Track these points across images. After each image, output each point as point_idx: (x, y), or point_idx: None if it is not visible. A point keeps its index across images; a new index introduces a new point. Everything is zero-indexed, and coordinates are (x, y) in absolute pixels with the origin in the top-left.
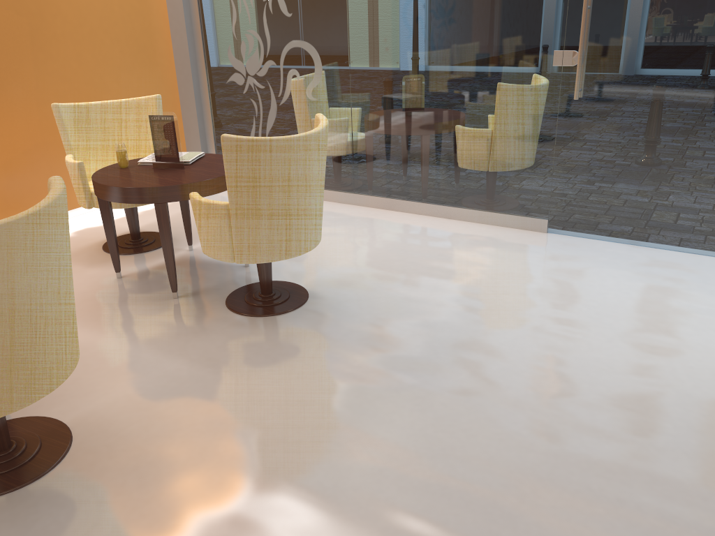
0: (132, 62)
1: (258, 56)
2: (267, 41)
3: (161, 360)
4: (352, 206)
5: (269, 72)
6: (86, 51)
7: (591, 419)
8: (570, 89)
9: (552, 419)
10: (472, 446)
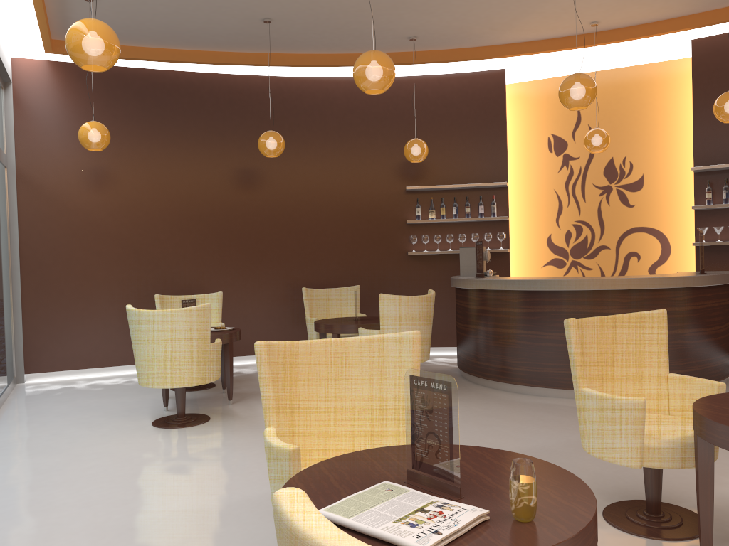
0: None
1: None
2: None
3: None
4: None
5: None
6: None
7: None
8: None
9: None
10: None
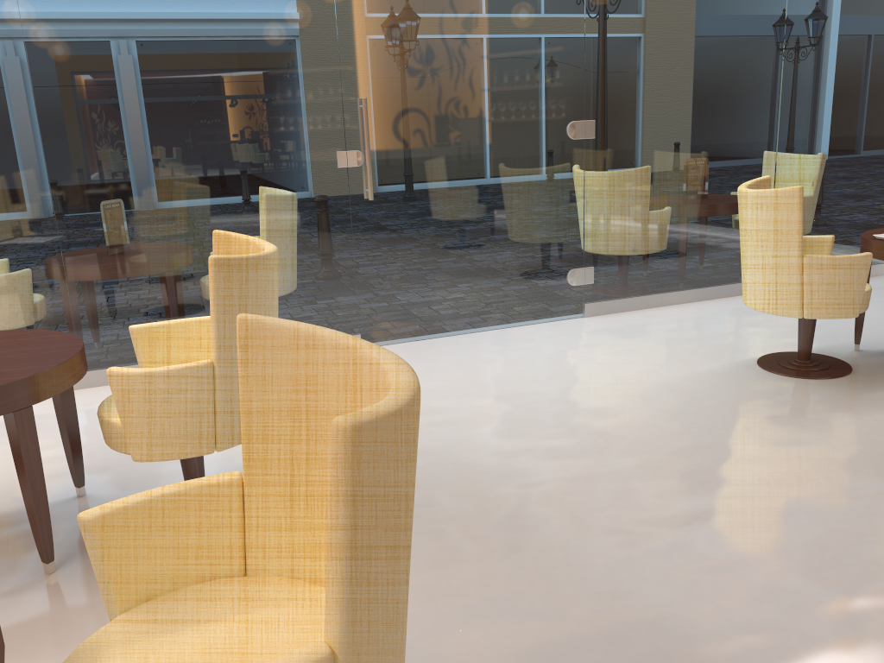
0: None
1: None
2: None
3: None
4: (86, 390)
5: None
6: None
7: (658, 448)
8: (360, 190)
9: (642, 461)
10: (640, 504)
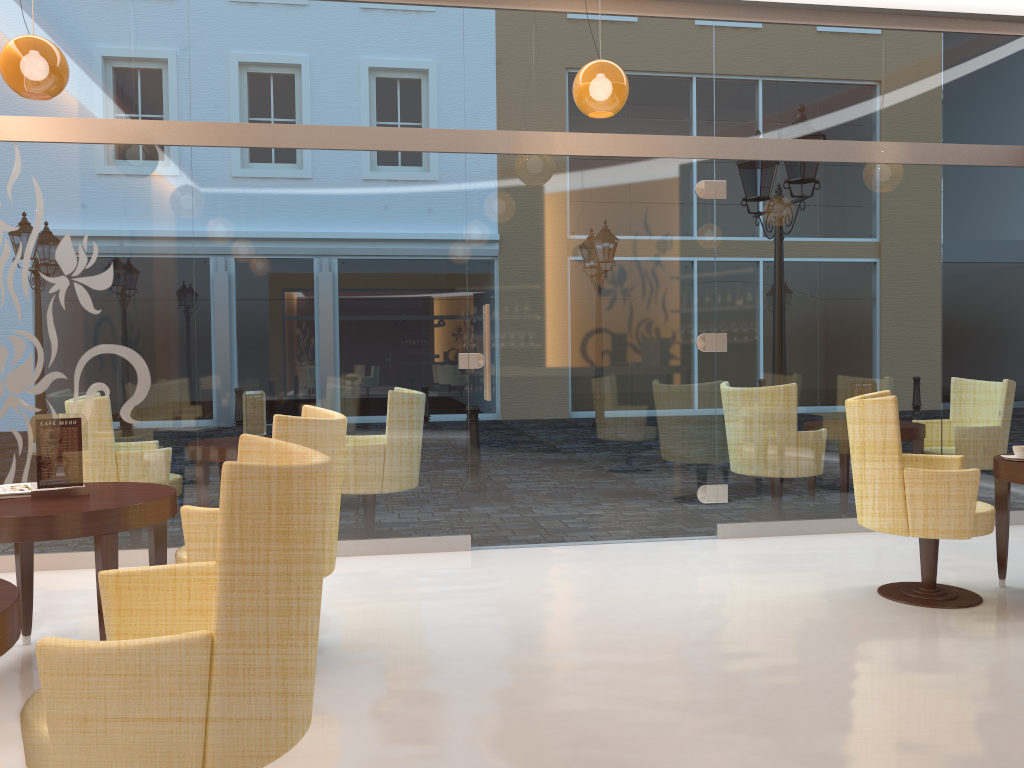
0: None
1: (33, 367)
2: (51, 345)
3: None
4: None
5: (52, 388)
6: None
7: (714, 650)
8: (479, 391)
9: (691, 659)
10: (664, 691)
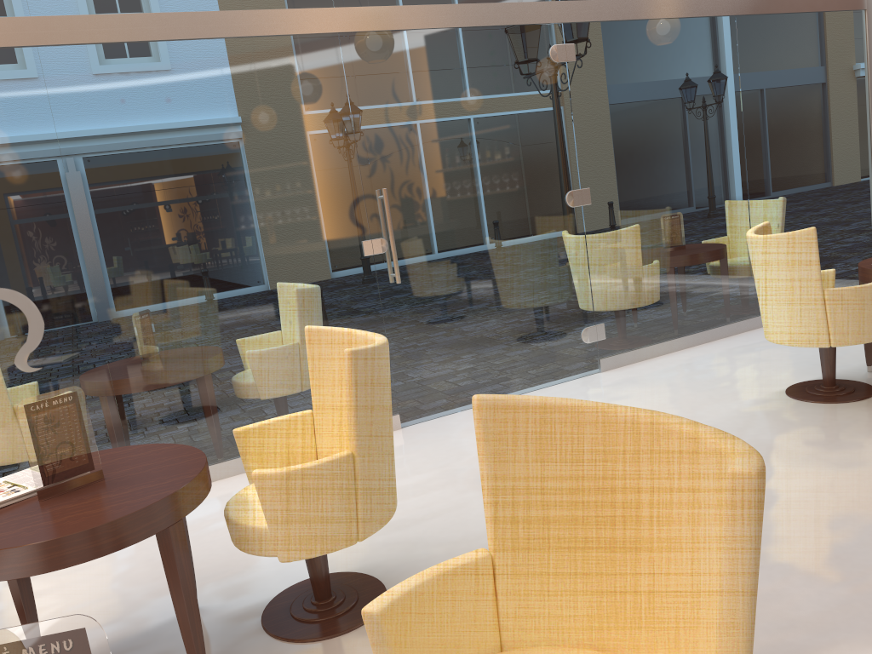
0: None
1: None
2: None
3: None
4: None
5: None
6: None
7: None
8: (387, 275)
9: None
10: None
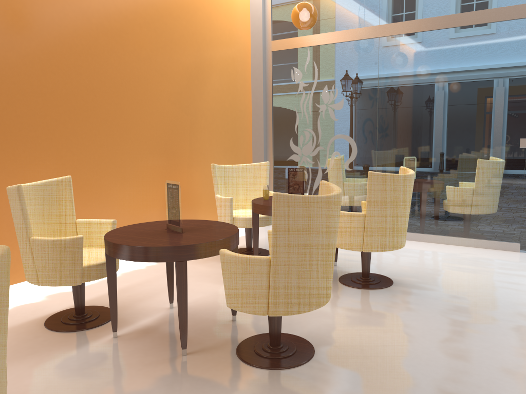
0: (232, 146)
1: (311, 144)
2: (318, 135)
3: (327, 308)
4: None
5: (318, 153)
6: (213, 138)
7: None
8: None
9: None
10: None
